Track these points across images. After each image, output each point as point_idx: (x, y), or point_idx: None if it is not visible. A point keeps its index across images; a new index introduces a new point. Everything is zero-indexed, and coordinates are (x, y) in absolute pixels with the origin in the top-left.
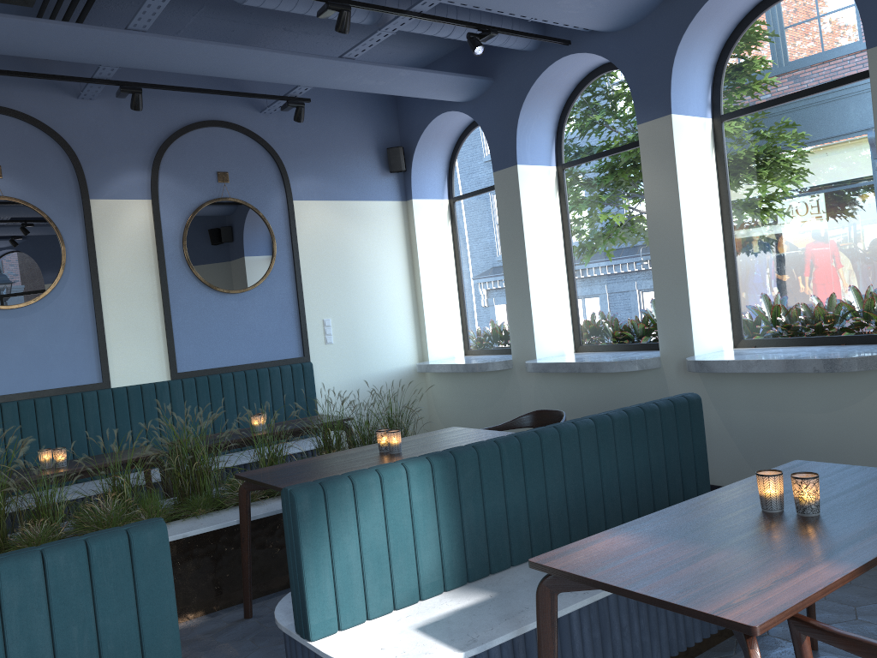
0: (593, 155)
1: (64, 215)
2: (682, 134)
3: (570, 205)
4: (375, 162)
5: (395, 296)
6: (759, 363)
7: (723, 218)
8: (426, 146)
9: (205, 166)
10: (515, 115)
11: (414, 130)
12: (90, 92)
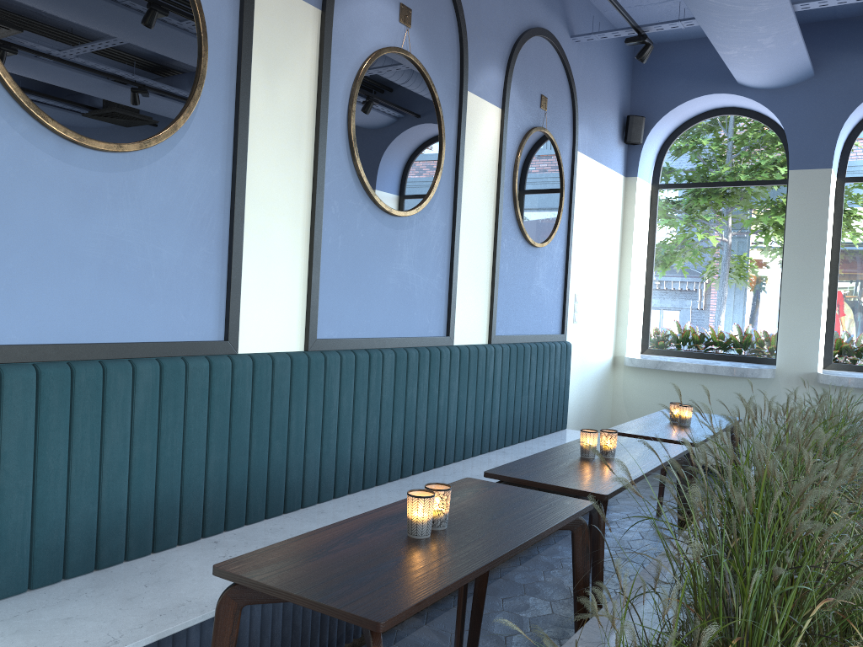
0: None
1: (445, 102)
2: None
3: (847, 220)
4: (617, 127)
5: (610, 279)
6: None
7: None
8: (662, 124)
9: (535, 84)
10: (840, 117)
11: (658, 103)
12: None
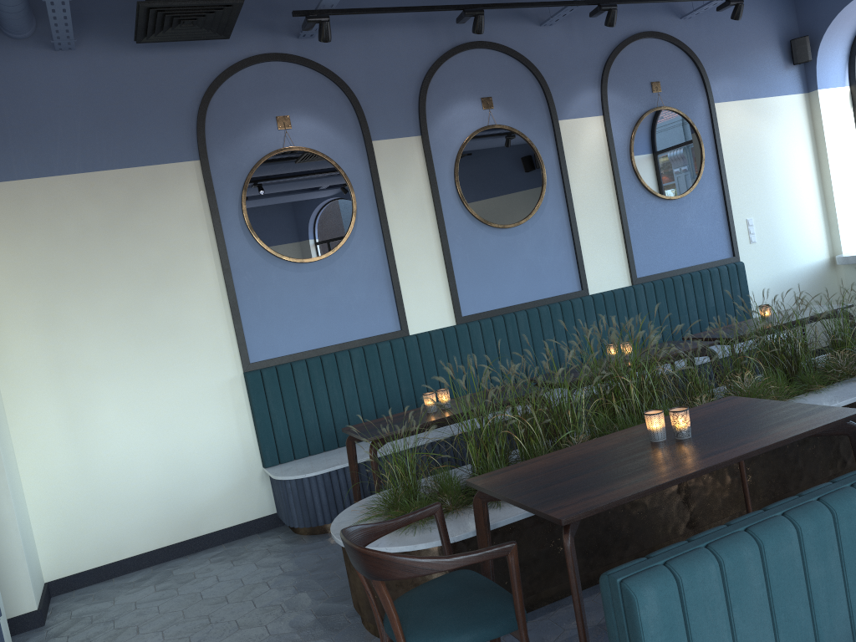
0: None
1: (540, 137)
2: None
3: None
4: (778, 56)
5: (804, 191)
6: None
7: None
8: (833, 32)
9: (640, 78)
10: None
11: (821, 17)
12: (557, 17)
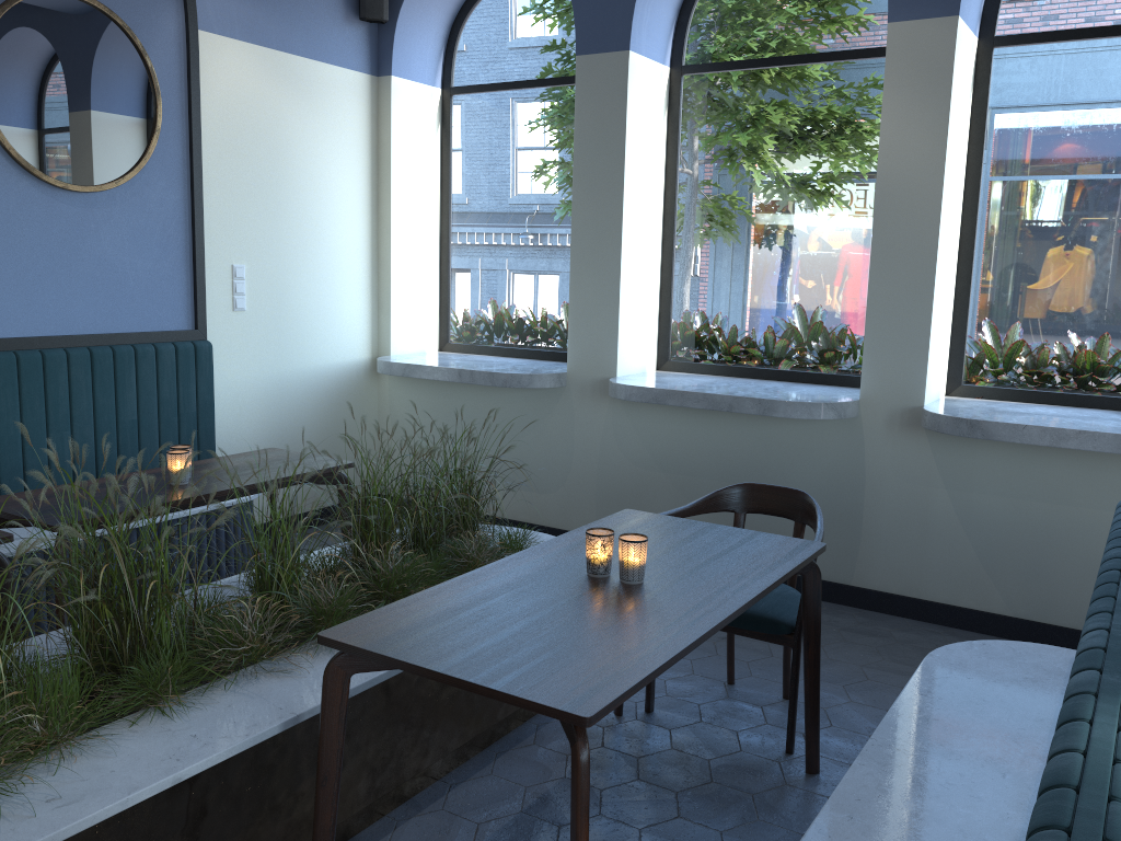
0: (746, 61)
1: None
2: (959, 54)
3: (686, 136)
4: None
5: (347, 239)
6: (1082, 436)
7: (965, 199)
8: None
9: None
10: None
11: None
12: None
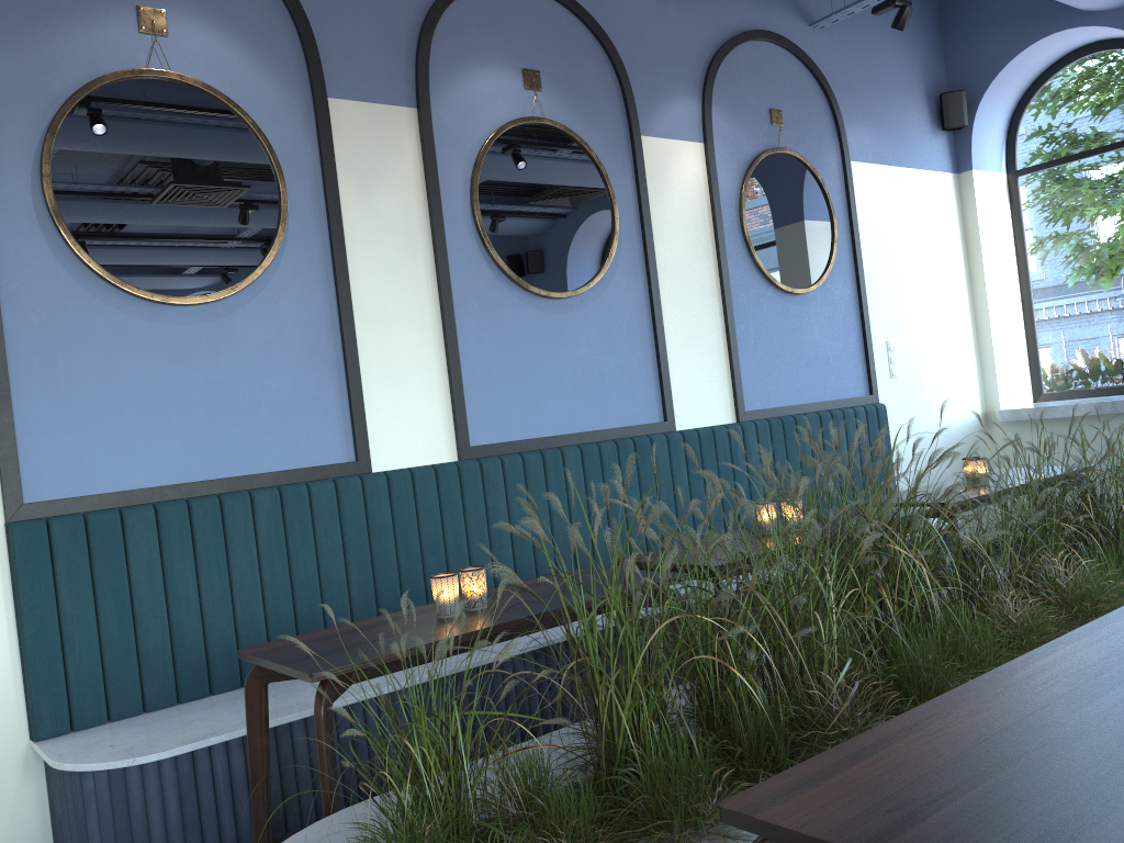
0: None
1: (611, 157)
2: None
3: None
4: (925, 113)
5: (954, 311)
6: None
7: None
8: (996, 91)
9: (756, 99)
10: None
11: (982, 66)
12: None
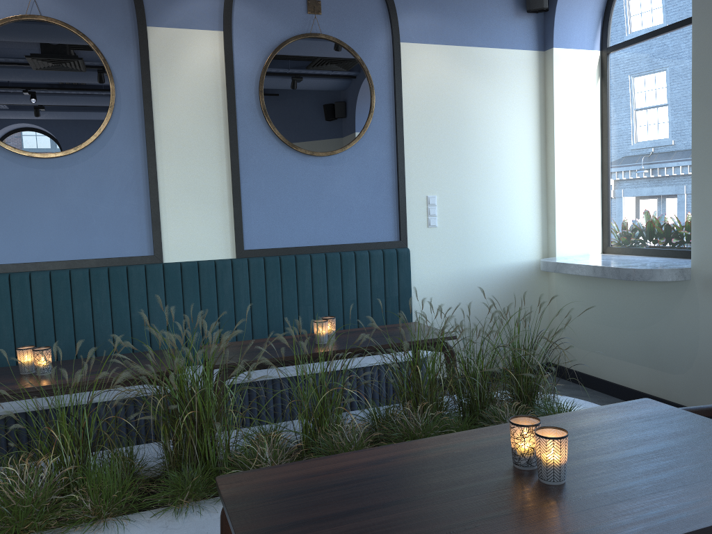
0: None
1: (115, 45)
2: None
3: None
4: None
5: (519, 172)
6: None
7: None
8: None
9: None
10: None
11: None
12: None
